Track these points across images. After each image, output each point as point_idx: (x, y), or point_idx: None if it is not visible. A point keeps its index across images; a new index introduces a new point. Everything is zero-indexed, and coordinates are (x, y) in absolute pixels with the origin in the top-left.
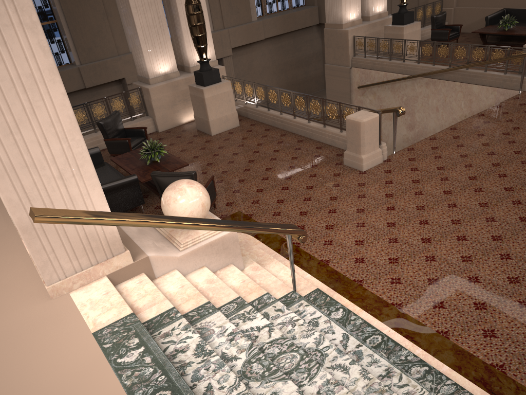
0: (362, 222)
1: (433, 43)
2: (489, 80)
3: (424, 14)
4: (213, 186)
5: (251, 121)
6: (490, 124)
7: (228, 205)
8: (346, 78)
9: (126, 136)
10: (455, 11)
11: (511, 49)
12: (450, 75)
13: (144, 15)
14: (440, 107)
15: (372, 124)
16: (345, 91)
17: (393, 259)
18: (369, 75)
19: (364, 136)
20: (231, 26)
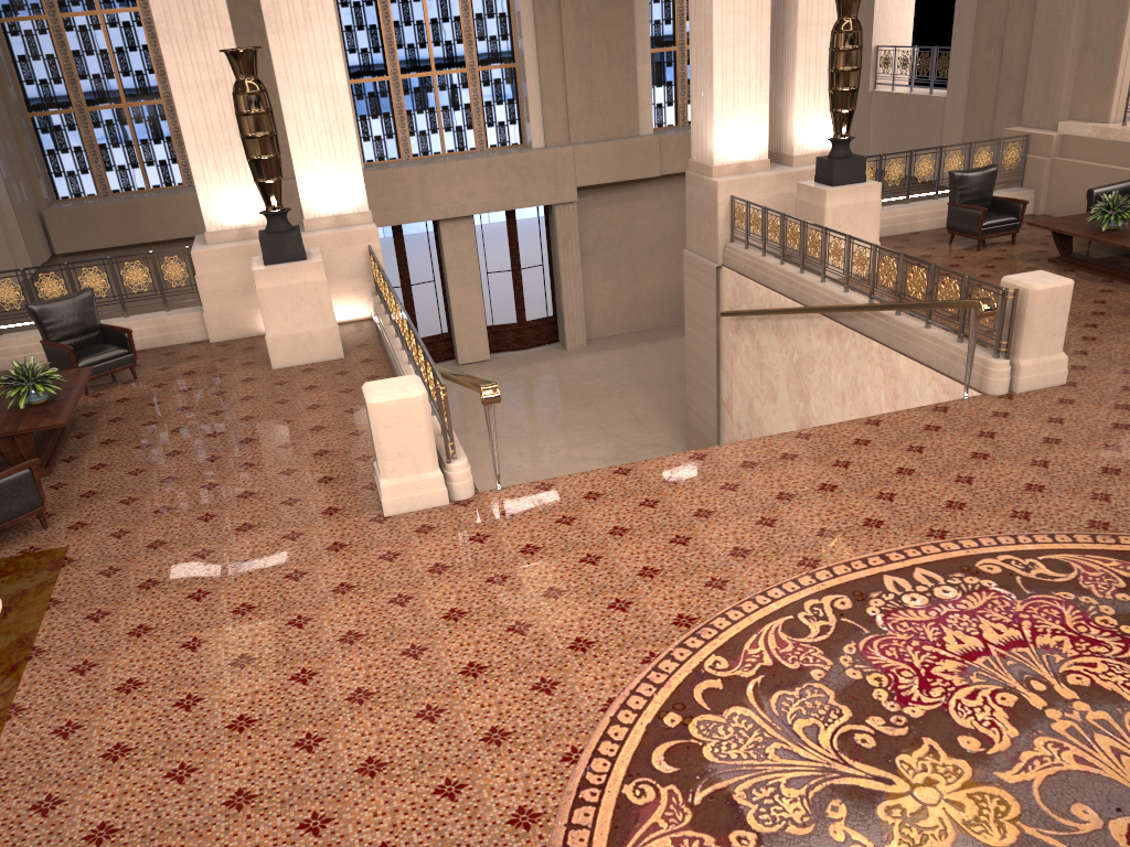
0: (207, 638)
1: (952, 236)
2: (927, 350)
3: (967, 165)
4: (33, 483)
5: (378, 351)
6: (787, 464)
7: (71, 529)
8: (712, 289)
9: (104, 341)
10: (1055, 166)
11: (1113, 278)
12: (866, 322)
13: (199, 105)
14: (848, 394)
15: (400, 411)
16: (710, 318)
17: (120, 750)
18: (745, 289)
19: (380, 437)
20: (587, 141)
